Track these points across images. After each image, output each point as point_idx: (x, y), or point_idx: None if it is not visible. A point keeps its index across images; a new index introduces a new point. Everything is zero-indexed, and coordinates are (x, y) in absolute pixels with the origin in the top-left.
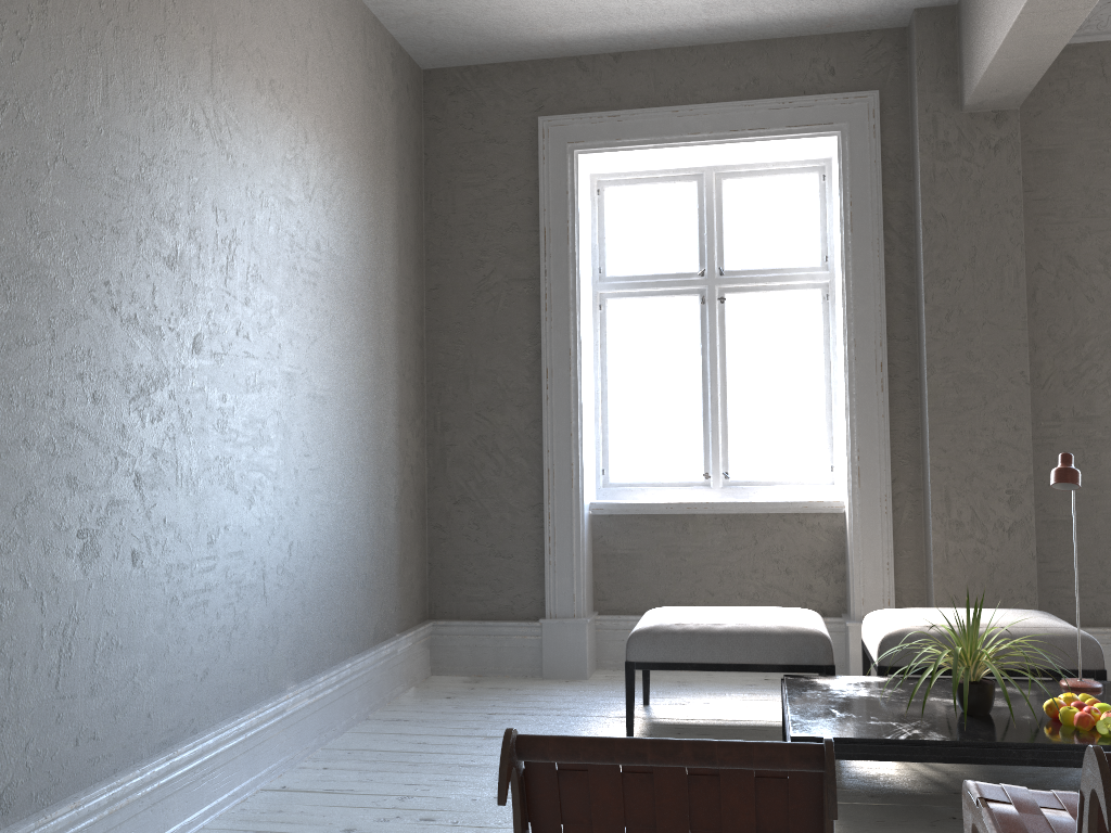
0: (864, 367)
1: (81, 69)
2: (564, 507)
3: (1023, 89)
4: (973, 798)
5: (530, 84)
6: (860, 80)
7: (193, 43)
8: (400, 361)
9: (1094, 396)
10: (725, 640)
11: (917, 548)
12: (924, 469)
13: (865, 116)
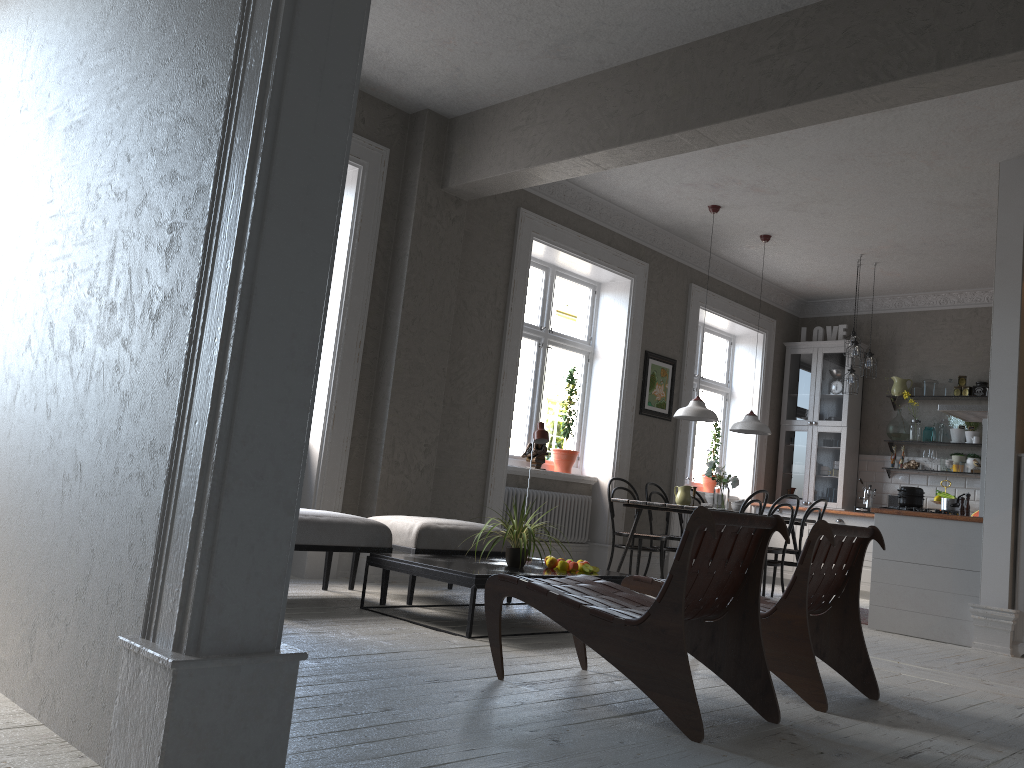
0: (349, 341)
1: None
2: None
3: (486, 194)
4: (643, 582)
5: None
6: (379, 136)
7: None
8: None
9: (462, 392)
10: (329, 528)
11: (357, 478)
12: (376, 422)
13: (379, 163)
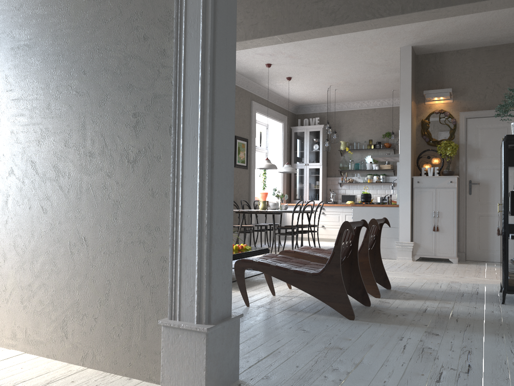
0: None
1: None
2: None
3: None
4: (289, 252)
5: None
6: None
7: None
8: None
9: None
10: None
11: None
12: None
13: None
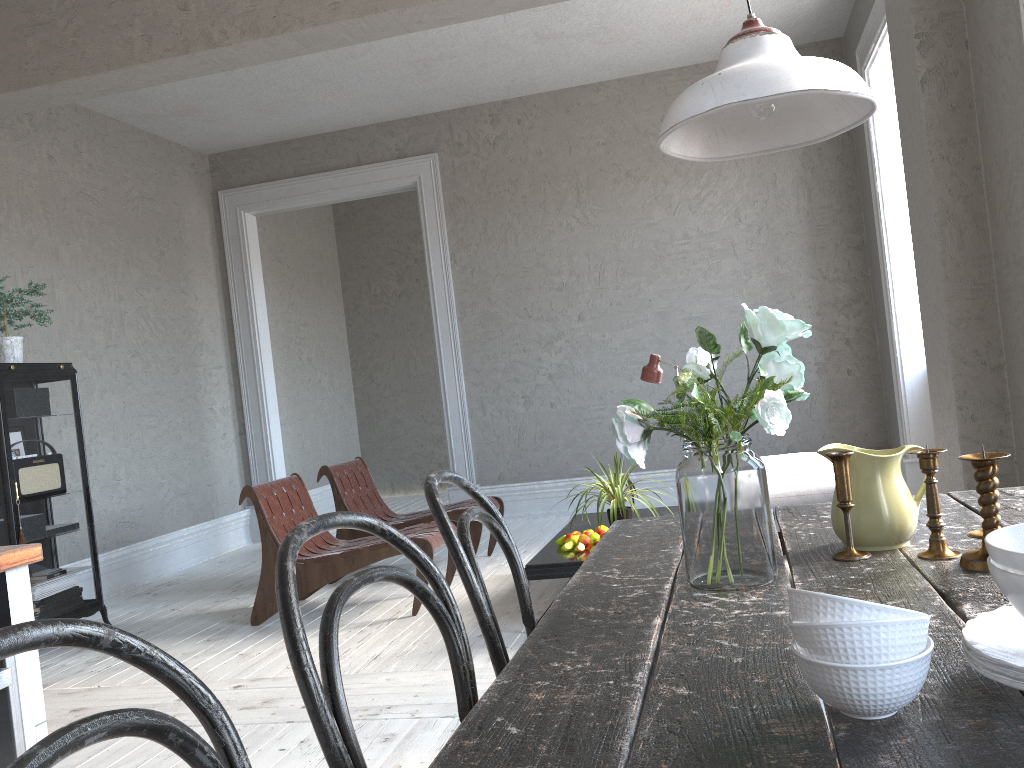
0: None
1: (503, 239)
2: (895, 368)
3: None
4: None
5: (856, 23)
6: None
7: (563, 192)
8: (817, 269)
9: (1019, 230)
10: None
11: None
12: None
13: None
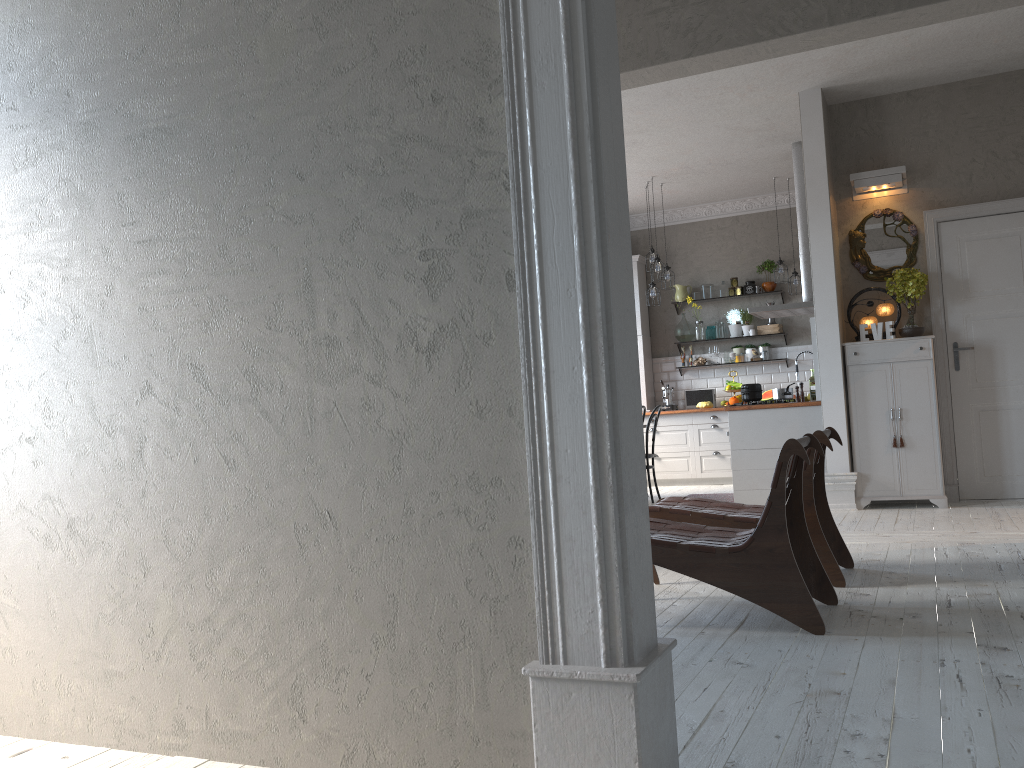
0: None
1: None
2: None
3: None
4: (650, 511)
5: None
6: None
7: None
8: None
9: None
10: None
11: None
12: None
13: None
